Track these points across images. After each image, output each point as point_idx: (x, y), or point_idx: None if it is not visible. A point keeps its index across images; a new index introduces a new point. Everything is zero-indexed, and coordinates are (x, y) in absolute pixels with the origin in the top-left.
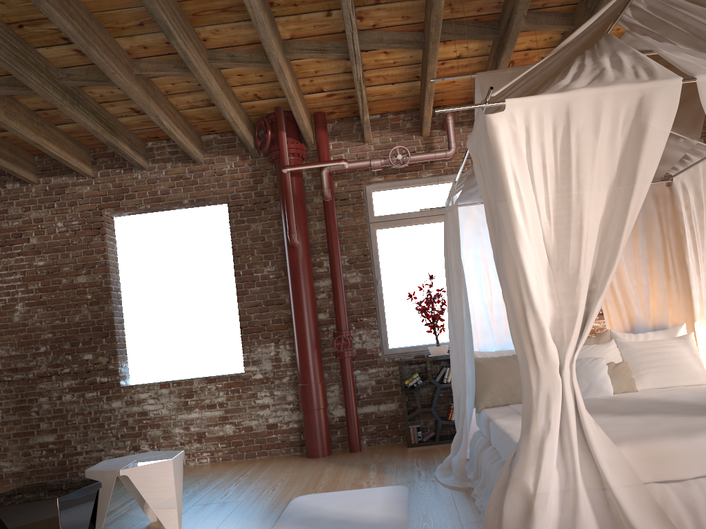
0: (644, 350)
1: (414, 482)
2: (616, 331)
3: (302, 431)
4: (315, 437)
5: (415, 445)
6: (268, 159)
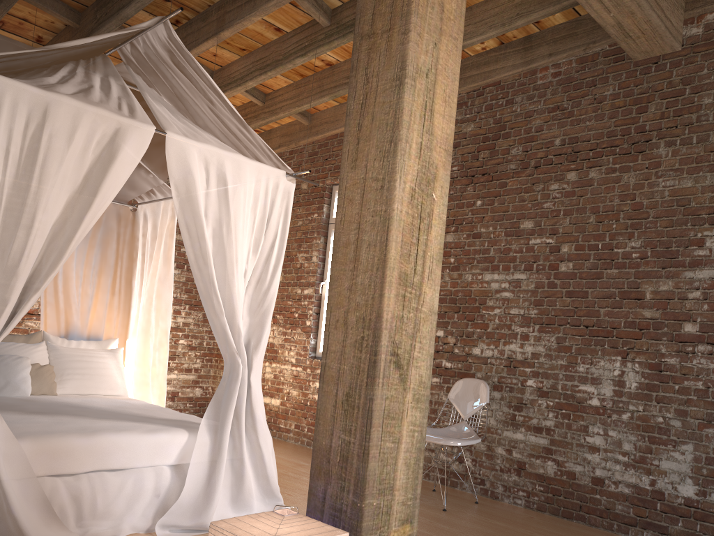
0: (74, 357)
1: None
2: (50, 334)
3: None
4: None
5: None
6: None
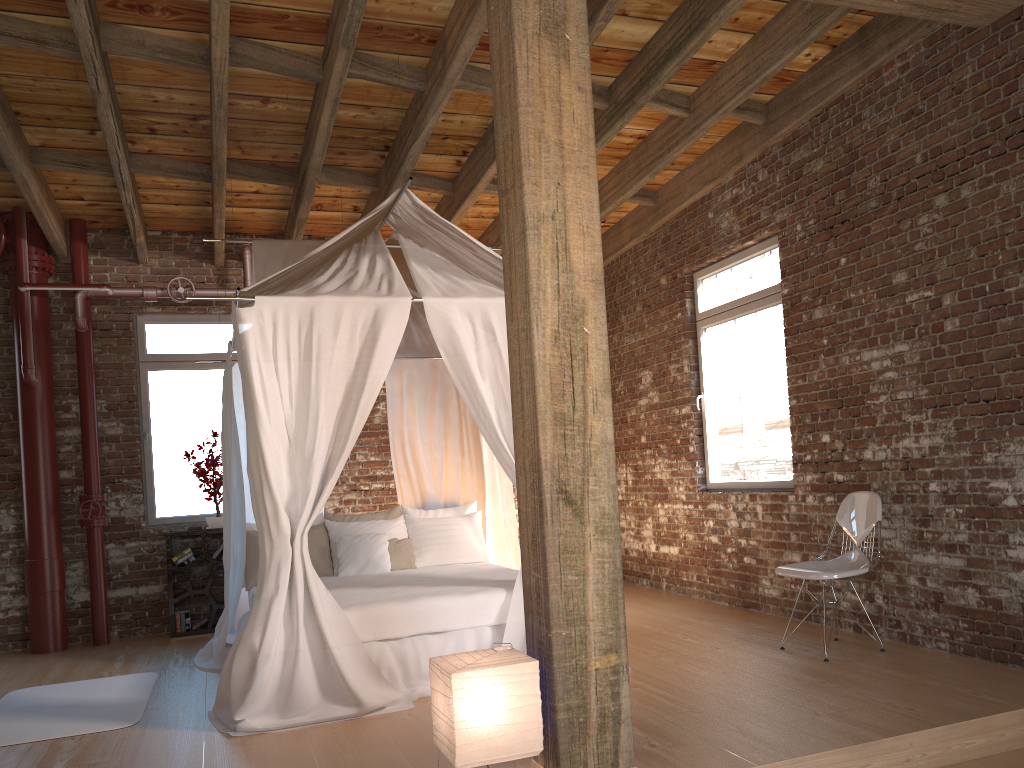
0: (430, 527)
1: (168, 668)
2: (407, 507)
3: (27, 621)
4: (45, 627)
5: (181, 634)
6: None
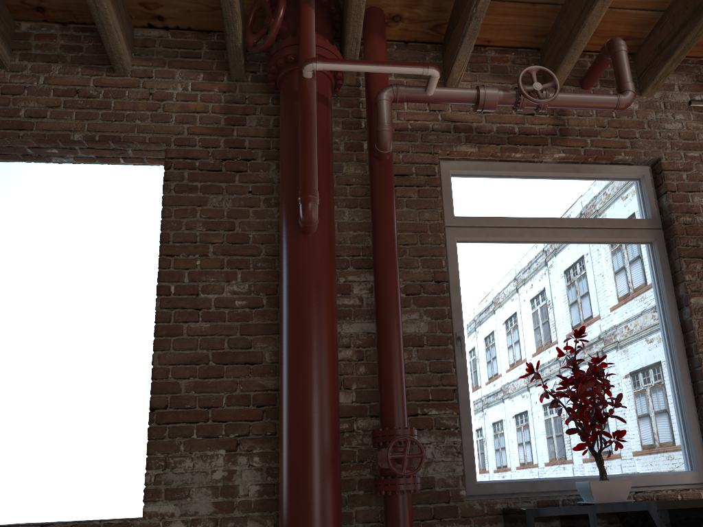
0: None
1: None
2: None
3: None
4: None
5: None
6: (267, 70)
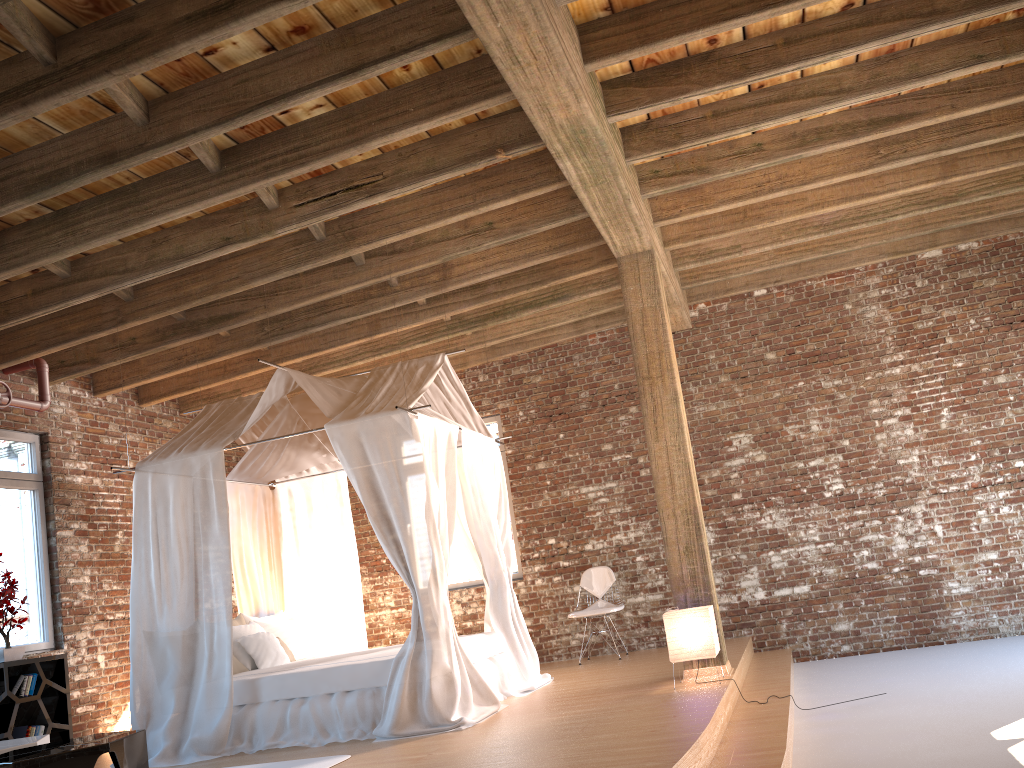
0: (283, 628)
1: None
2: (247, 615)
3: None
4: None
5: None
6: None
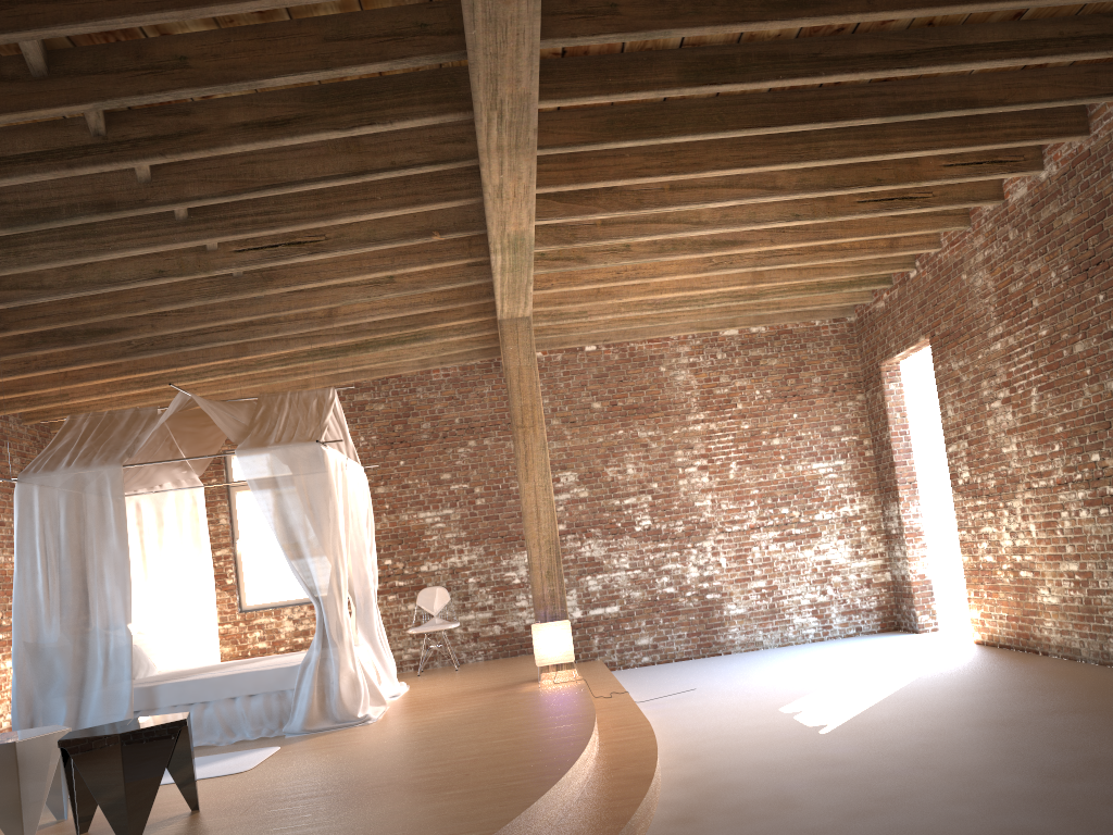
0: (139, 641)
1: None
2: None
3: None
4: None
5: None
6: None
